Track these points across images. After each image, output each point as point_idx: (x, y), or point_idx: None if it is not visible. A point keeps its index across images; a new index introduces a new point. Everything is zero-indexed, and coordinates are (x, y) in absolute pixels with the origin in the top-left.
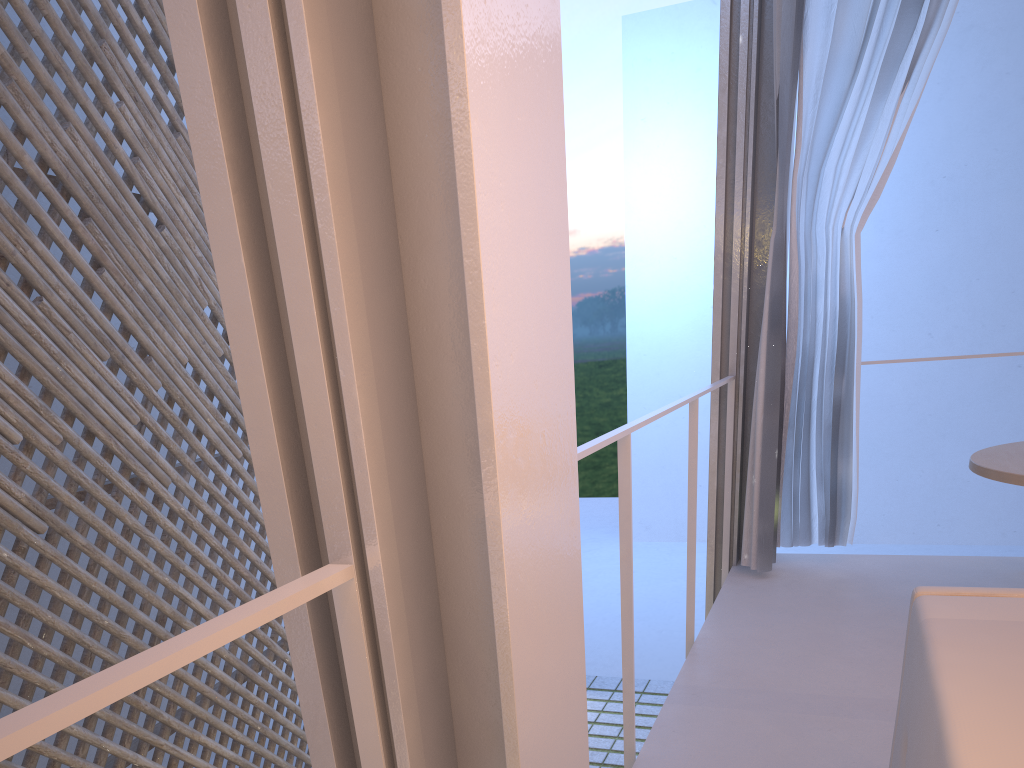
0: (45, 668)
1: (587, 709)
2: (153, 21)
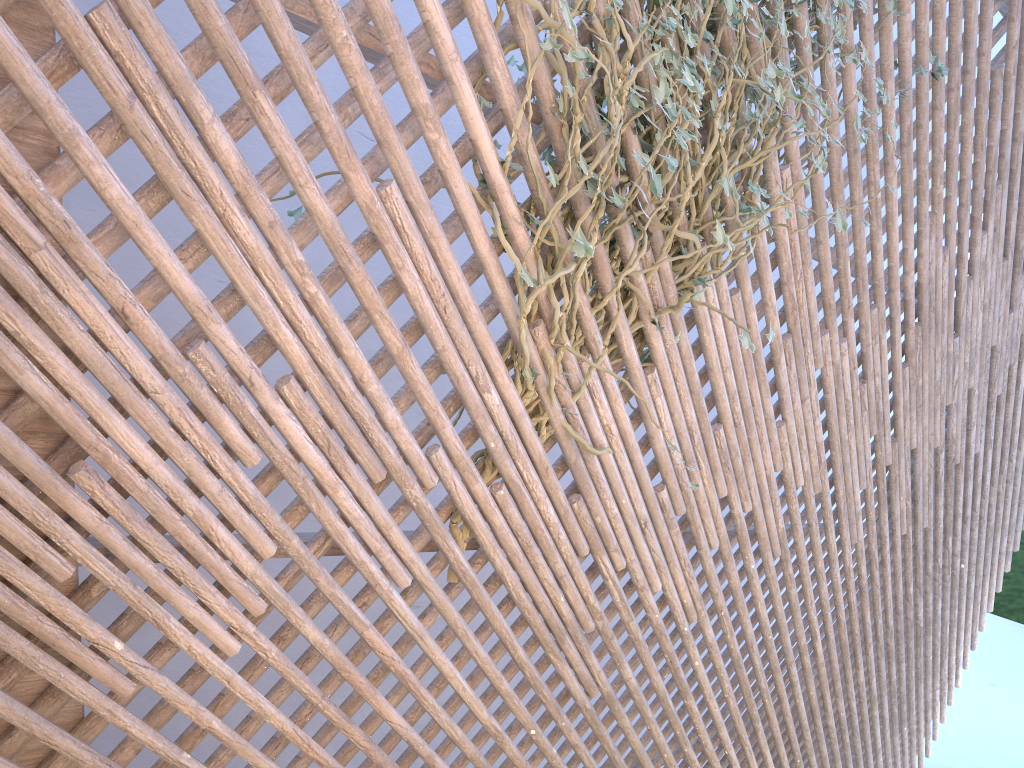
0: (626, 633)
1: None
2: None
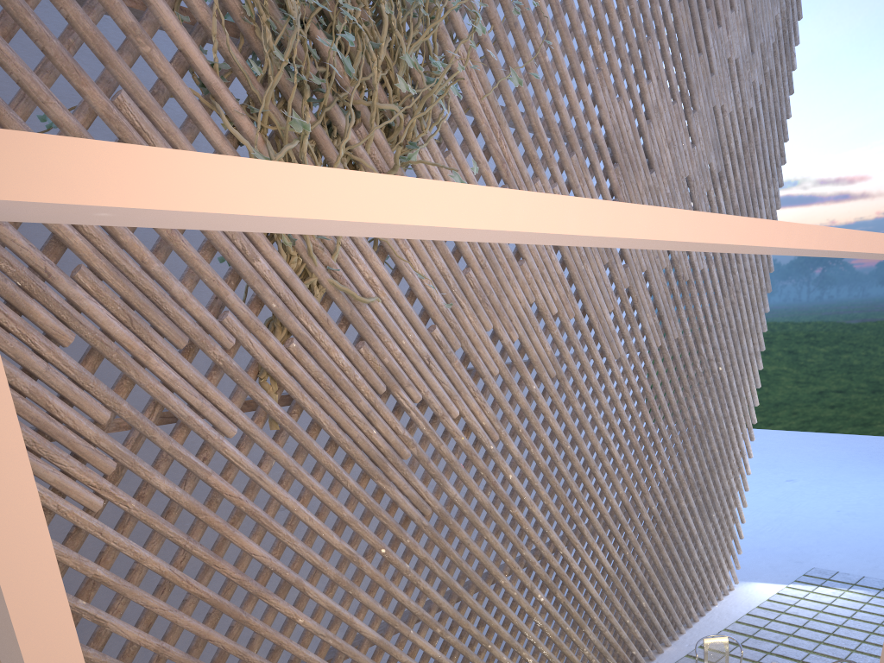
0: None
1: (881, 605)
2: (678, 20)
